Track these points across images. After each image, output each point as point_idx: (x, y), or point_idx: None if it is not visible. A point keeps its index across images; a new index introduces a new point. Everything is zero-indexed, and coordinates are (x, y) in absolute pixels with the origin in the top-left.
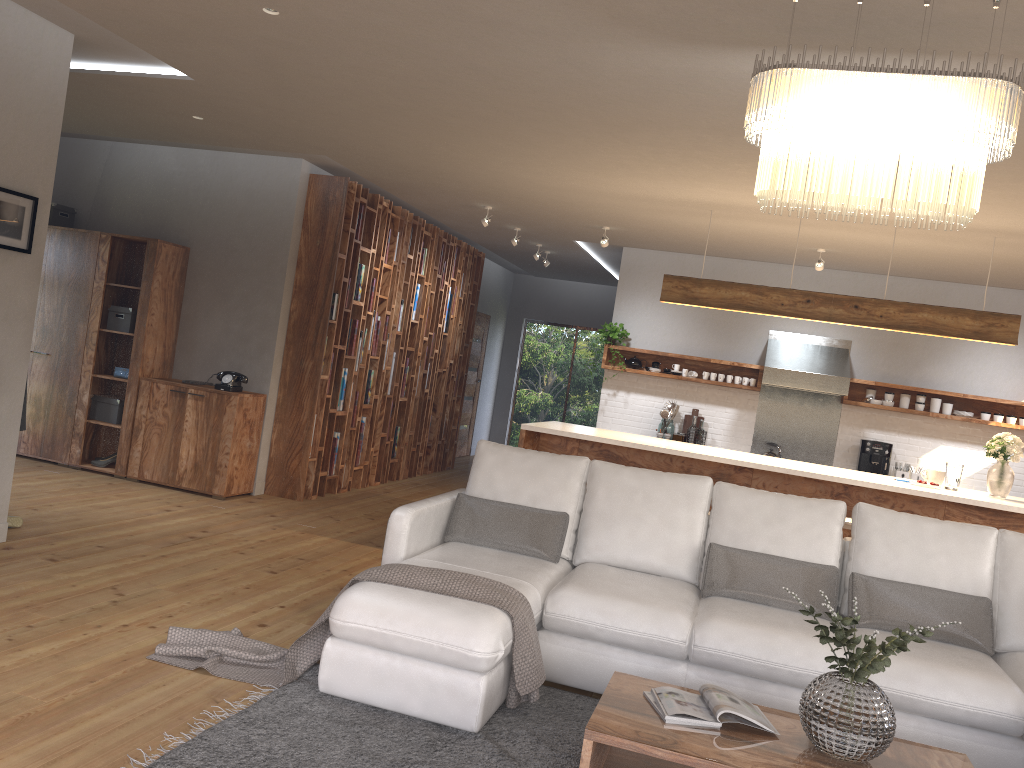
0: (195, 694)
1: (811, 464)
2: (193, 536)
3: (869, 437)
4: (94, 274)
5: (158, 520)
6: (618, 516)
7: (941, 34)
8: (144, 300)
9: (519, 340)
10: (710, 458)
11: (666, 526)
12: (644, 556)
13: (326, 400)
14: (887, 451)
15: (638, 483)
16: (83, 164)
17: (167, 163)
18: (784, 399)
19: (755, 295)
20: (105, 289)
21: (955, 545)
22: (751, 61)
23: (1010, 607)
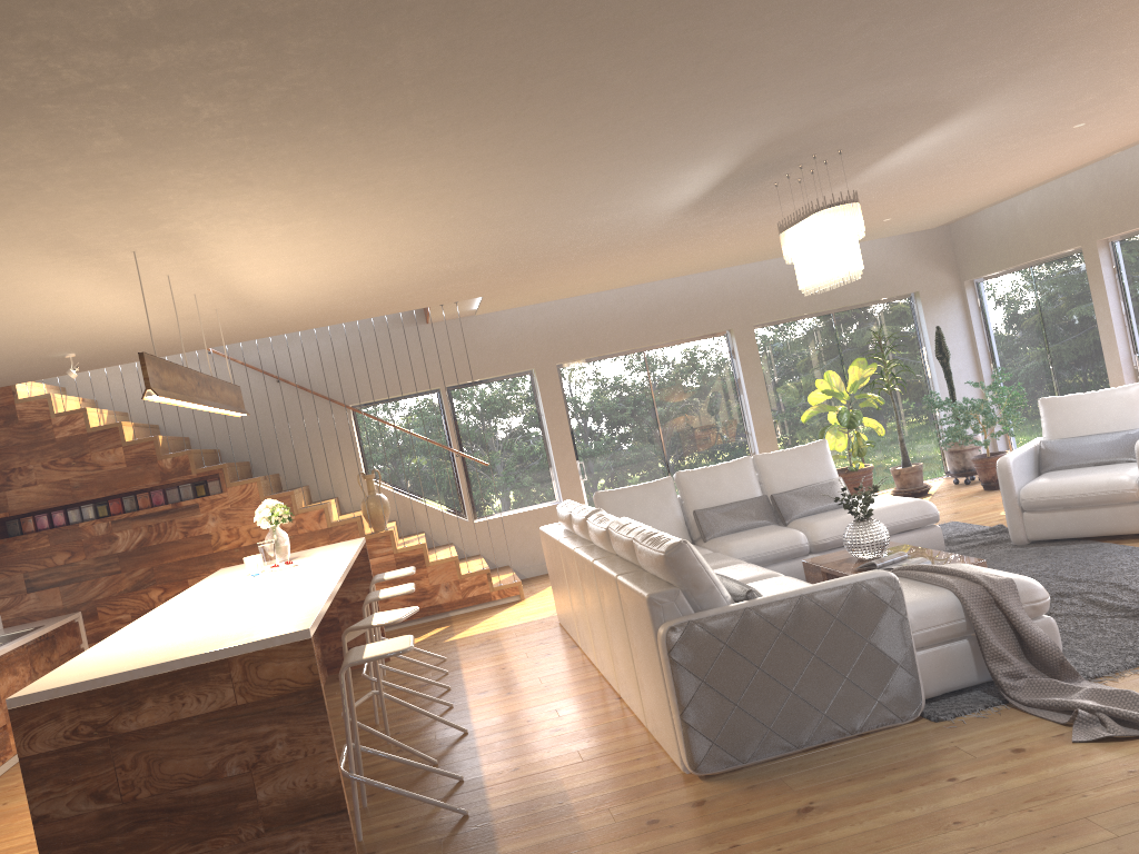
0: None
1: (188, 600)
2: None
3: None
4: None
5: None
6: None
7: (739, 186)
8: None
9: None
10: (338, 585)
11: None
12: None
13: None
14: None
15: None
16: None
17: None
18: None
19: (183, 379)
20: None
21: None
22: (718, 165)
23: None
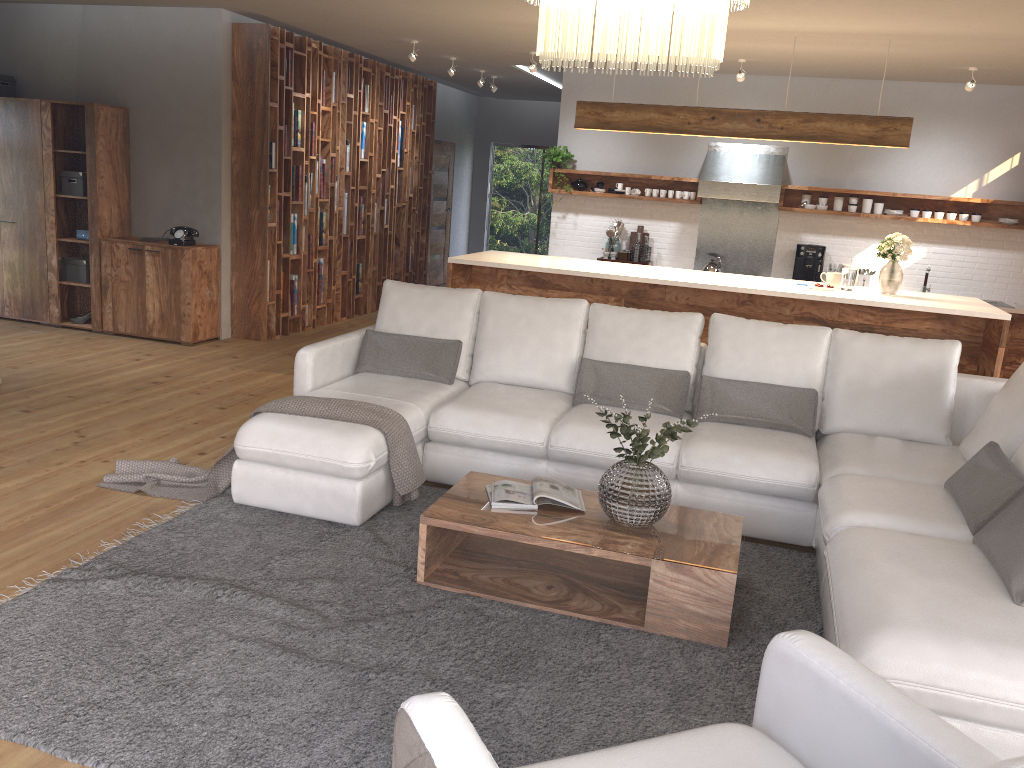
0: (132, 511)
1: (725, 275)
2: (156, 382)
3: (805, 241)
4: (41, 142)
5: (127, 369)
6: (505, 340)
7: None
8: (91, 164)
9: (488, 165)
10: (619, 278)
11: (546, 346)
12: (527, 373)
13: (278, 246)
14: (820, 254)
15: (522, 310)
16: (14, 30)
17: (94, 23)
18: (725, 210)
19: (663, 116)
20: (55, 156)
21: (792, 346)
22: None
23: (836, 396)
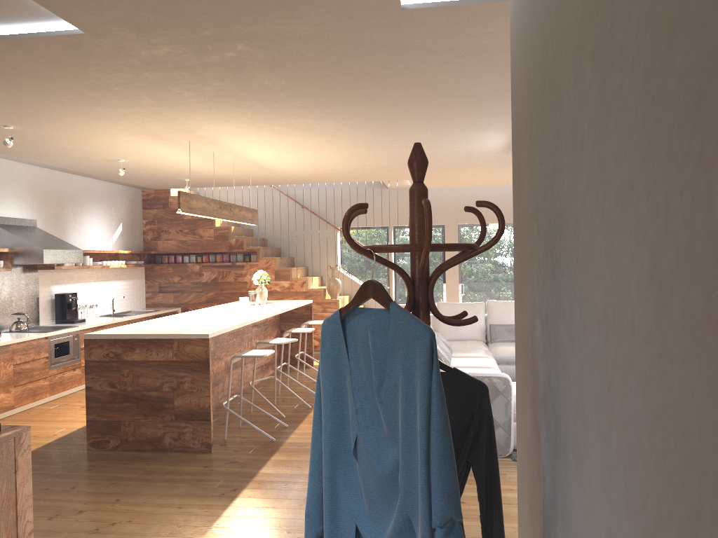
0: None
1: (201, 312)
2: None
3: (54, 291)
4: None
5: None
6: None
7: None
8: None
9: None
10: (258, 319)
11: None
12: None
13: None
14: (78, 298)
15: None
16: None
17: None
18: (8, 274)
19: (207, 205)
20: None
21: None
22: (500, 132)
23: None
